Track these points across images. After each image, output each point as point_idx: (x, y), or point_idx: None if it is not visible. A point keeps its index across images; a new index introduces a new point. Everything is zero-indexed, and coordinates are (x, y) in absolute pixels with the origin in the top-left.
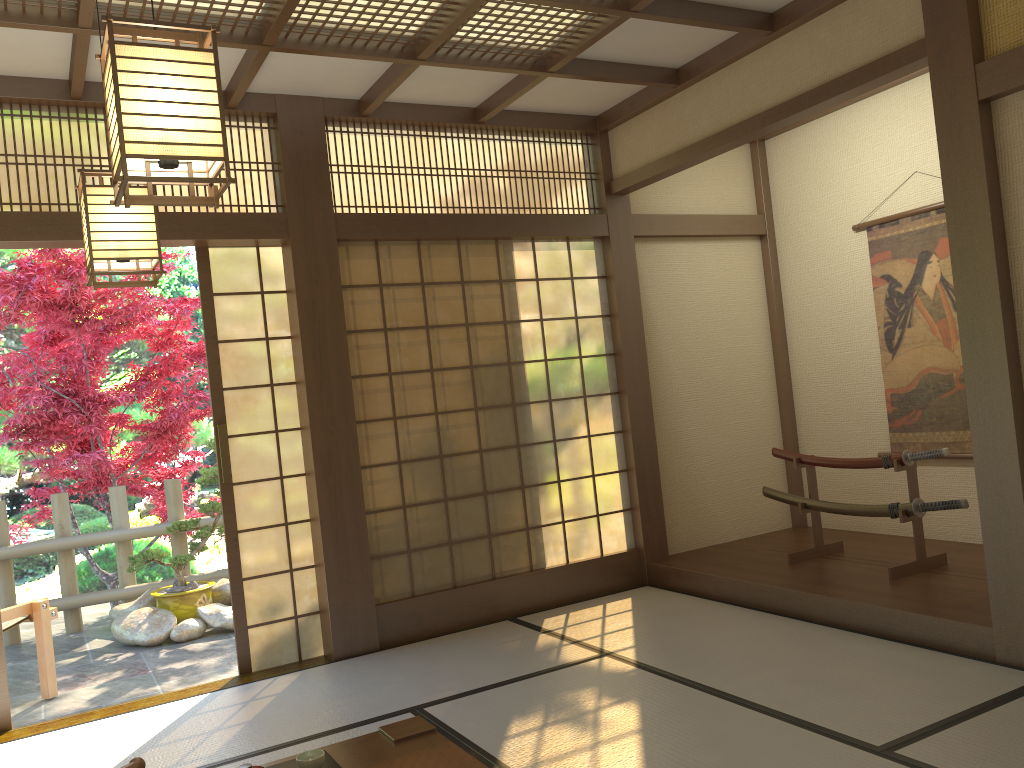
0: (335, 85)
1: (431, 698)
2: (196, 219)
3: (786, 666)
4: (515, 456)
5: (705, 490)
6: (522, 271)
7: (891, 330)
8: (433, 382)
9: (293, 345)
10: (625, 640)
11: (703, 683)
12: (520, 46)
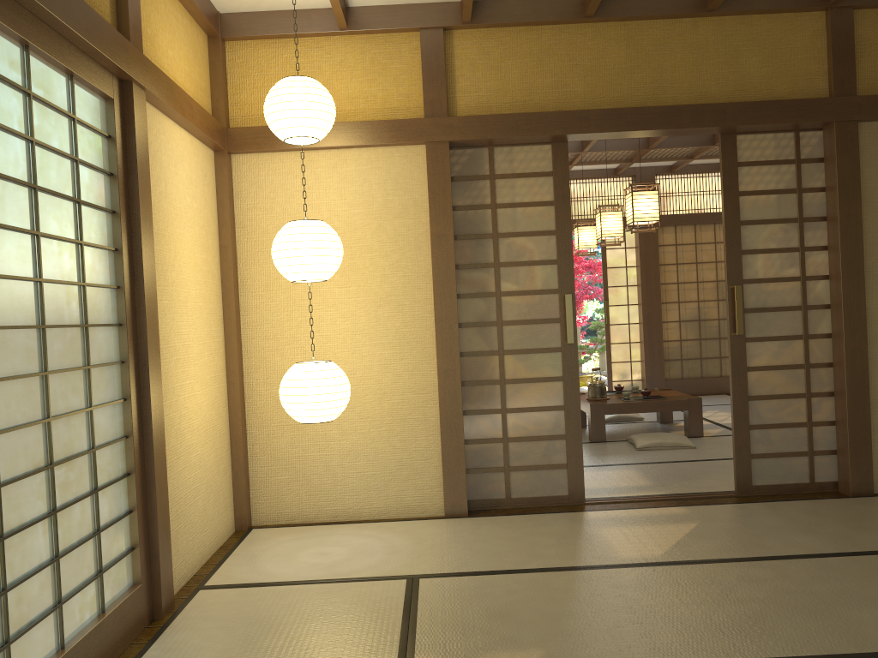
0: (660, 163)
1: None
2: None
3: None
4: None
5: None
6: None
7: None
8: (697, 287)
9: (636, 270)
10: None
11: None
12: None
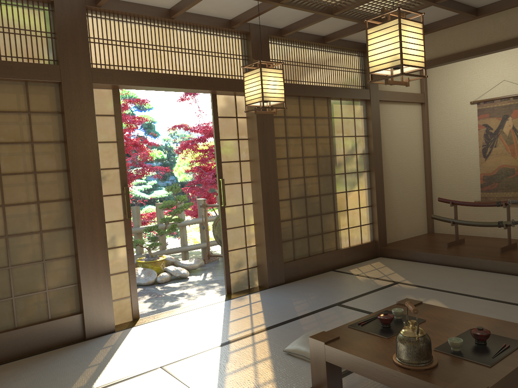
0: (278, 21)
1: (339, 300)
2: (218, 81)
3: (483, 285)
4: (332, 198)
5: (398, 216)
6: (336, 113)
7: (485, 148)
8: (303, 163)
9: (250, 143)
10: (399, 277)
11: (455, 292)
12: (370, 12)
